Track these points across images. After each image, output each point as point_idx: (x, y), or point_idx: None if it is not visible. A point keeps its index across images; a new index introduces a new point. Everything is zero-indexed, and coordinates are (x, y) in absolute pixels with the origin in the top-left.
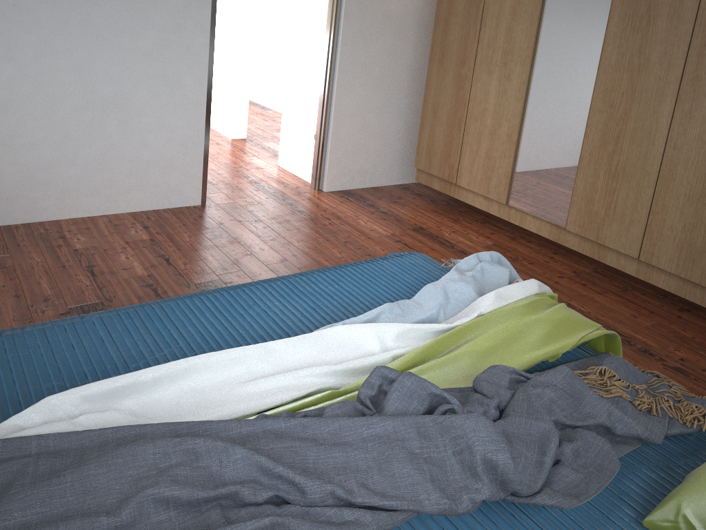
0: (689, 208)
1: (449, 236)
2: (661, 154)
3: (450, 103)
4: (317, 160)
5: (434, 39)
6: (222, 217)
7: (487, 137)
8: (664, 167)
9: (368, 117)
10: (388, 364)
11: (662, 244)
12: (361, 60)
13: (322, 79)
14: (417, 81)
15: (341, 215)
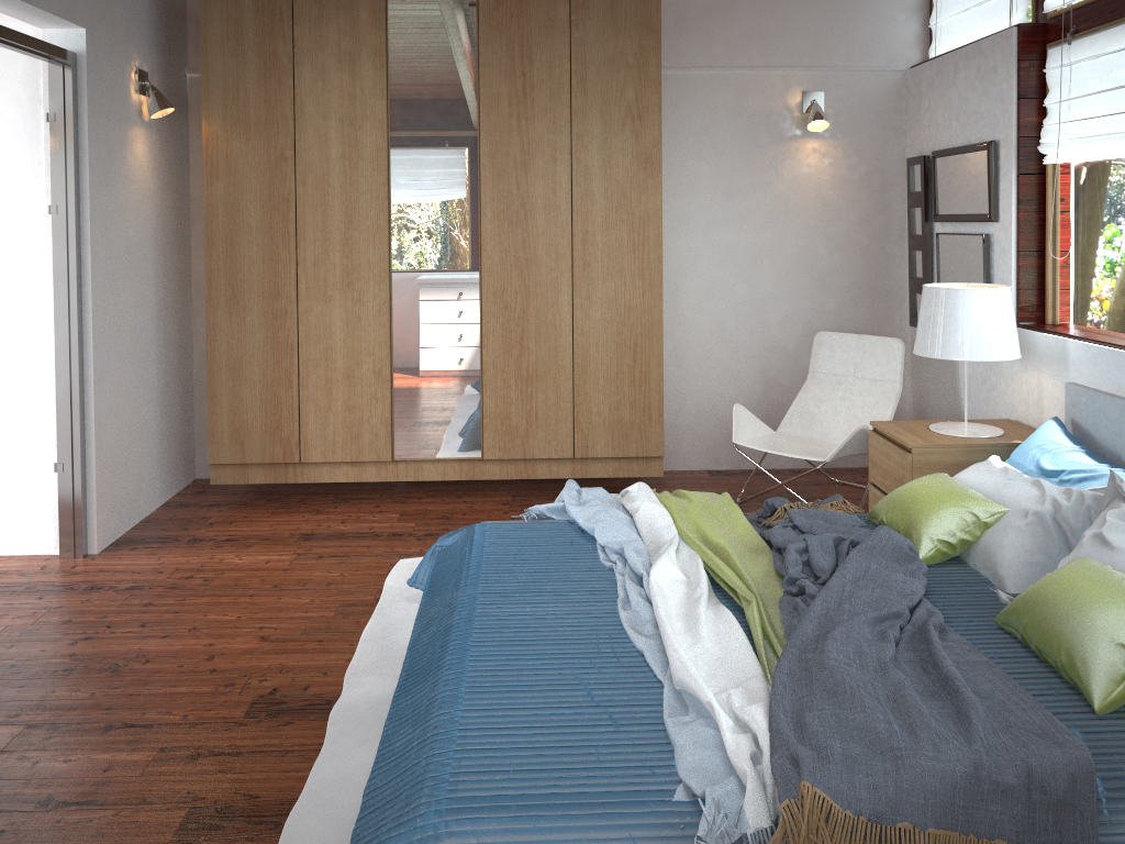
0: (610, 387)
1: (350, 527)
2: (571, 343)
3: (264, 353)
4: (73, 505)
5: (210, 269)
6: (49, 649)
7: (341, 384)
8: (577, 355)
9: (126, 409)
10: (723, 571)
11: (594, 432)
12: (113, 320)
13: (59, 364)
14: (162, 336)
15: (194, 566)
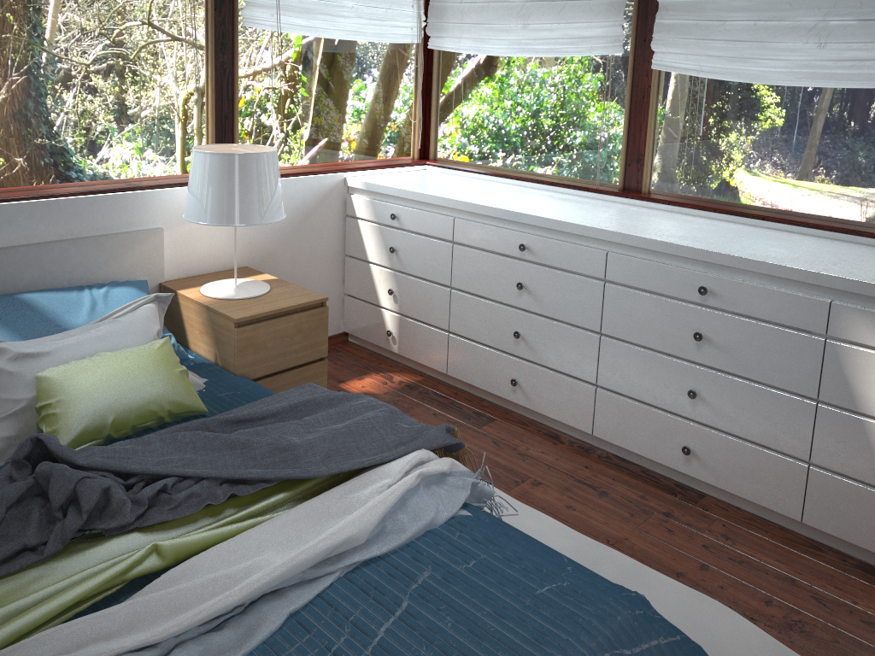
0: None
1: None
2: None
3: None
4: None
5: None
6: None
7: None
8: None
9: None
10: (58, 602)
11: None
12: None
13: None
14: None
15: None
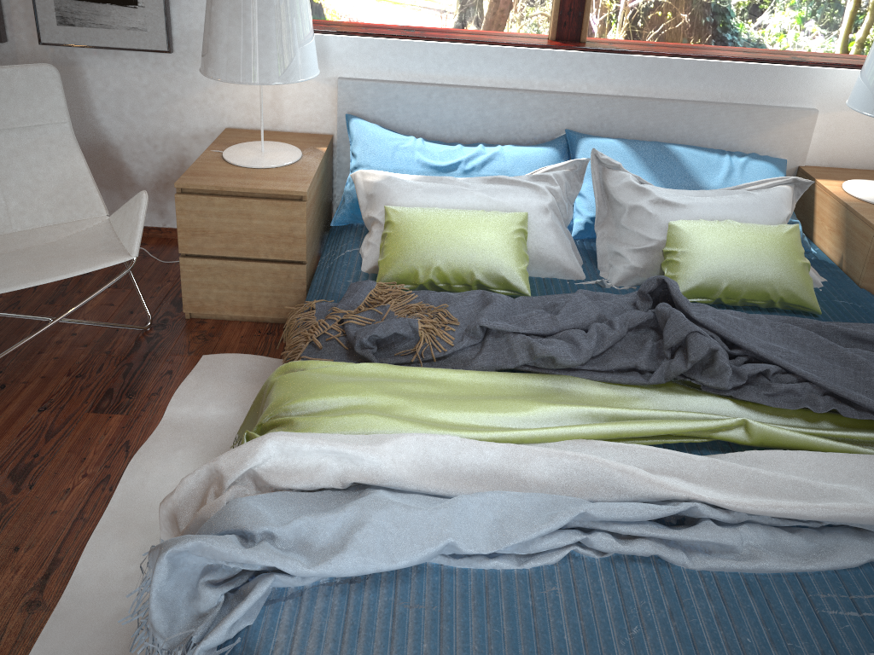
0: None
1: None
2: None
3: None
4: None
5: None
6: None
7: None
8: None
9: None
10: (652, 427)
11: None
12: None
13: None
14: None
15: None
